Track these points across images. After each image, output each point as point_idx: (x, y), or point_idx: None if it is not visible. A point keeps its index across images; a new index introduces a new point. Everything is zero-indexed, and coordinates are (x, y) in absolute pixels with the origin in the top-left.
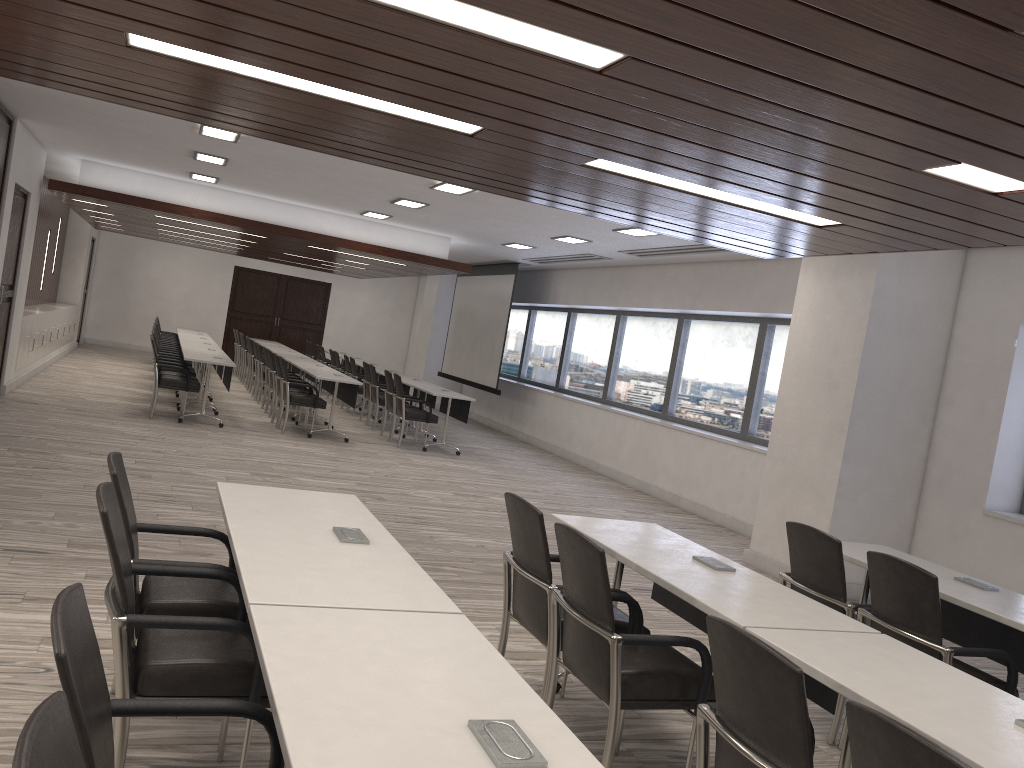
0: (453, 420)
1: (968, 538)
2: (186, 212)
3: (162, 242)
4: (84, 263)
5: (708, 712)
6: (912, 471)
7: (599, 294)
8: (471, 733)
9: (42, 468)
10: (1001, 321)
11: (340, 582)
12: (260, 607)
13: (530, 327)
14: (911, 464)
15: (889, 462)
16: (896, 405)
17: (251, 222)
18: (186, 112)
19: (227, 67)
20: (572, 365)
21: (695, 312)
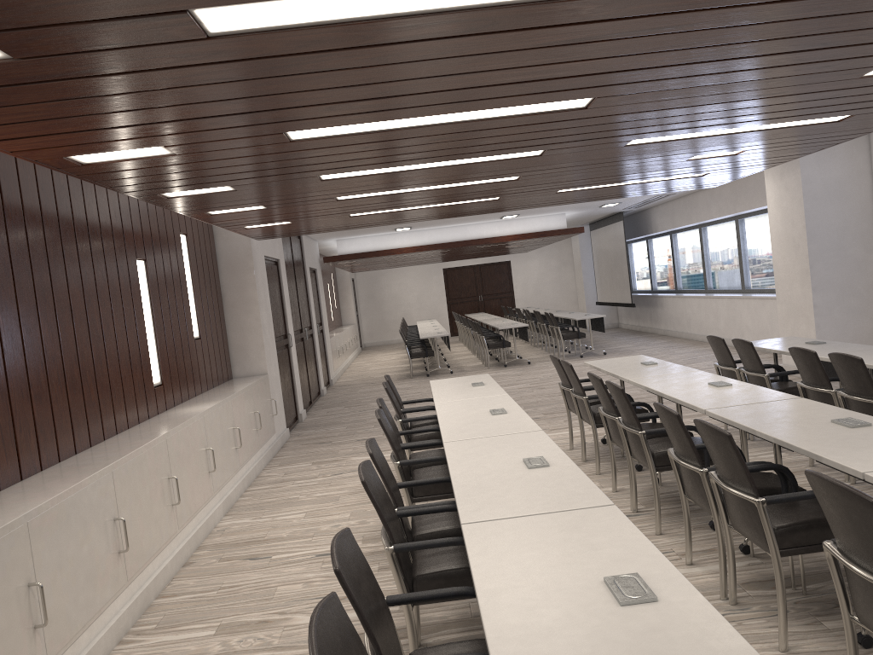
0: (612, 333)
1: None
2: (399, 251)
3: (393, 267)
4: (351, 296)
5: (600, 408)
6: (871, 285)
7: (680, 218)
8: (489, 412)
9: (362, 411)
10: None
11: (467, 395)
12: (437, 403)
13: (650, 252)
14: (869, 281)
15: (850, 284)
16: (843, 246)
17: (437, 245)
18: (379, 224)
19: (388, 211)
20: (682, 271)
21: (740, 213)
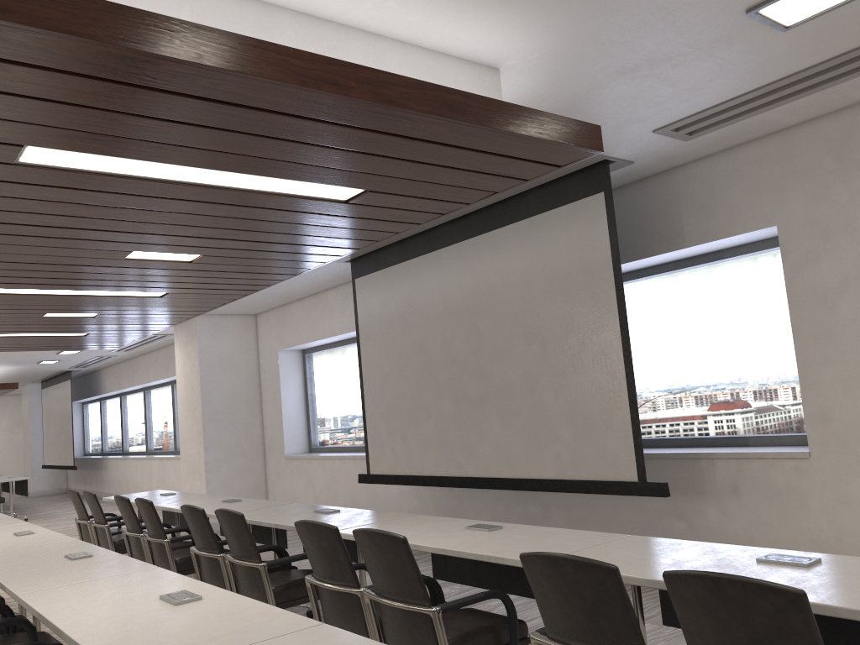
0: (55, 499)
1: (283, 474)
2: None
3: None
4: None
5: None
6: (255, 445)
7: (125, 380)
8: None
9: None
10: (272, 351)
11: None
12: None
13: (103, 413)
14: (253, 441)
15: (238, 444)
16: (233, 410)
17: None
18: None
19: None
20: (129, 433)
21: (174, 378)
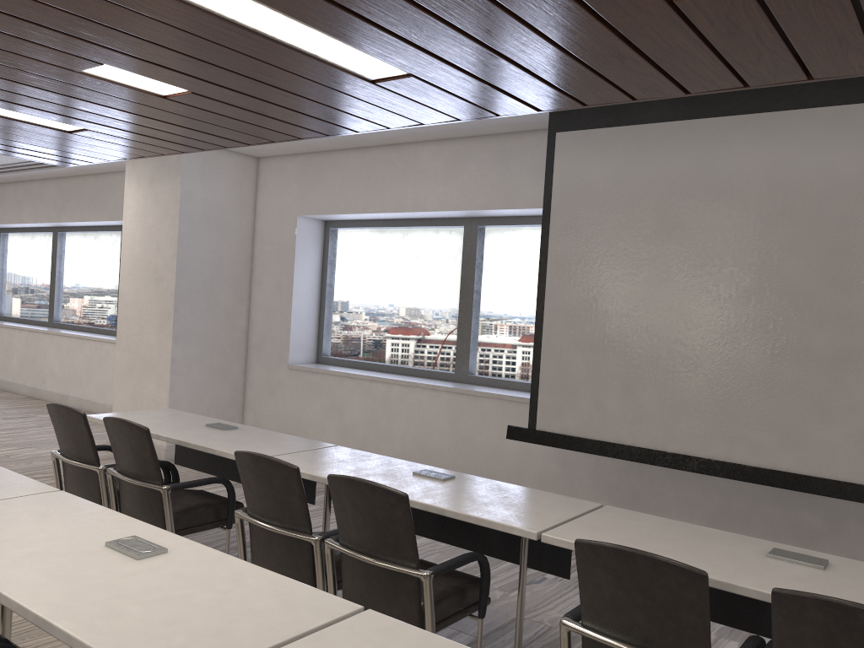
0: None
1: (281, 389)
2: None
3: None
4: None
5: None
6: (237, 342)
7: None
8: None
9: None
10: (285, 215)
11: None
12: None
13: None
14: (235, 337)
15: (216, 338)
16: (215, 290)
17: None
18: None
19: None
20: None
21: (65, 224)
